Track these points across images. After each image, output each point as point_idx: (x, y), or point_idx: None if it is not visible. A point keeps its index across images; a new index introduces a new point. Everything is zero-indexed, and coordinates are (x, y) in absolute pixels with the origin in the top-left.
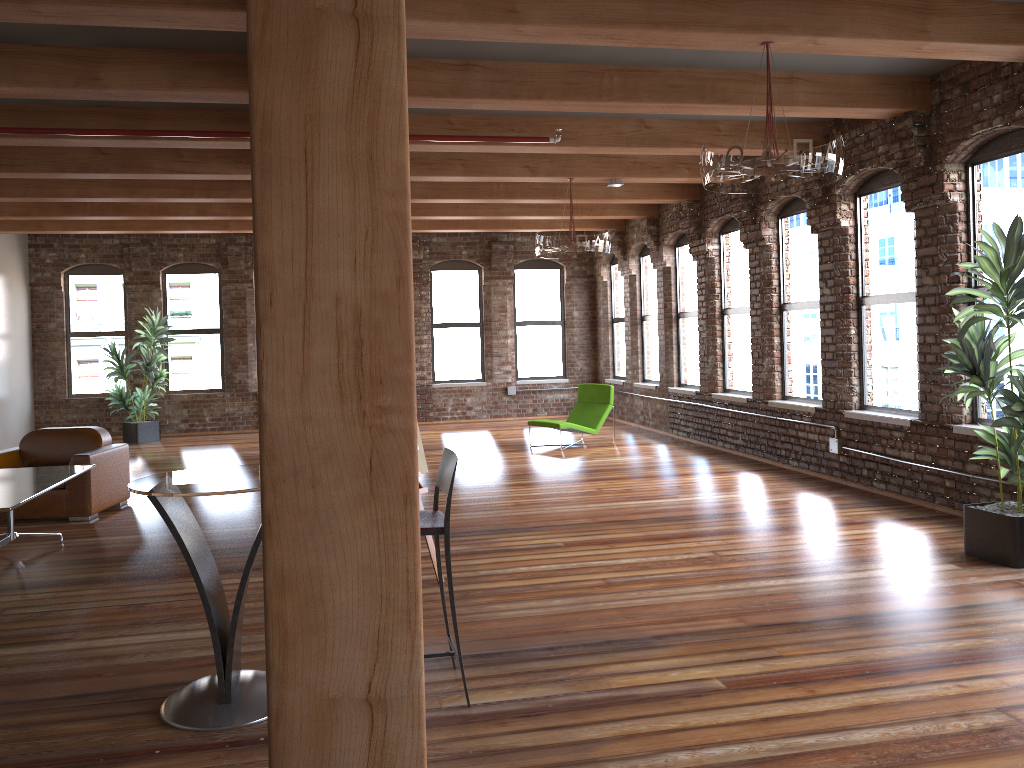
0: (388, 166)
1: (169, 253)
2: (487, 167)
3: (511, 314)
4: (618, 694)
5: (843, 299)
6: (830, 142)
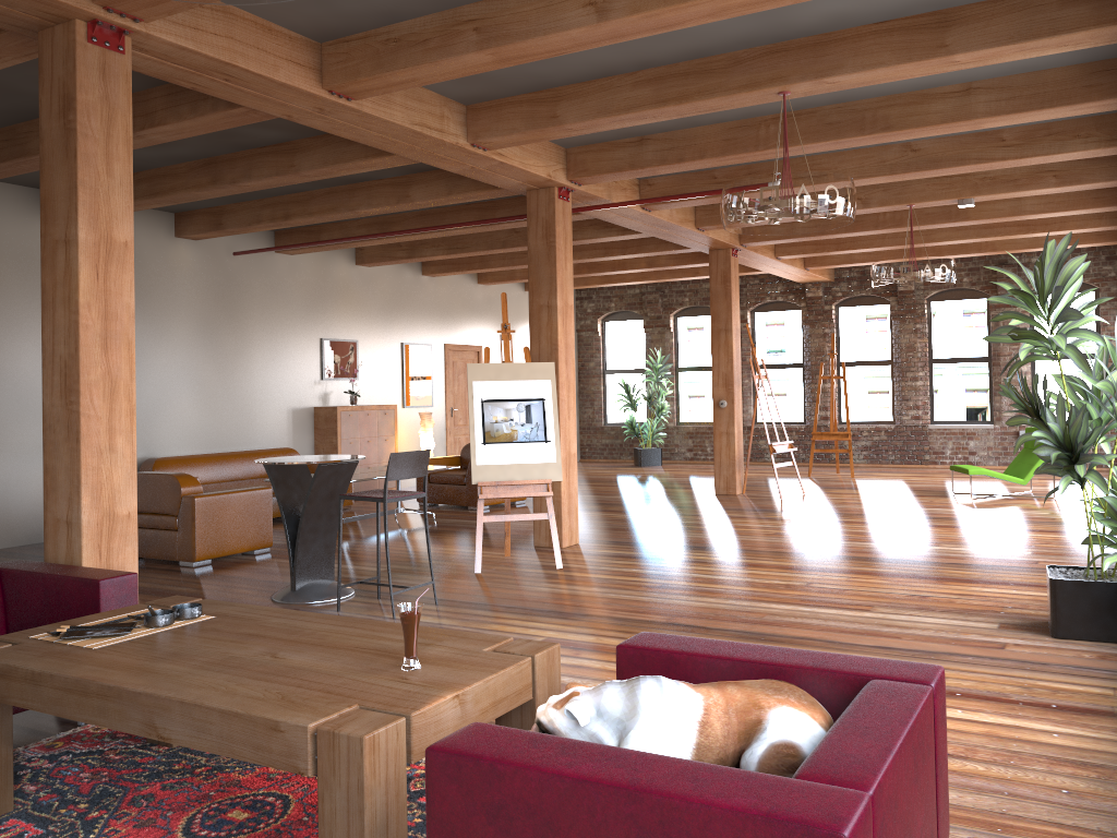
0: (74, 301)
1: (677, 298)
2: None
3: None
4: (474, 630)
5: None
6: (796, 185)
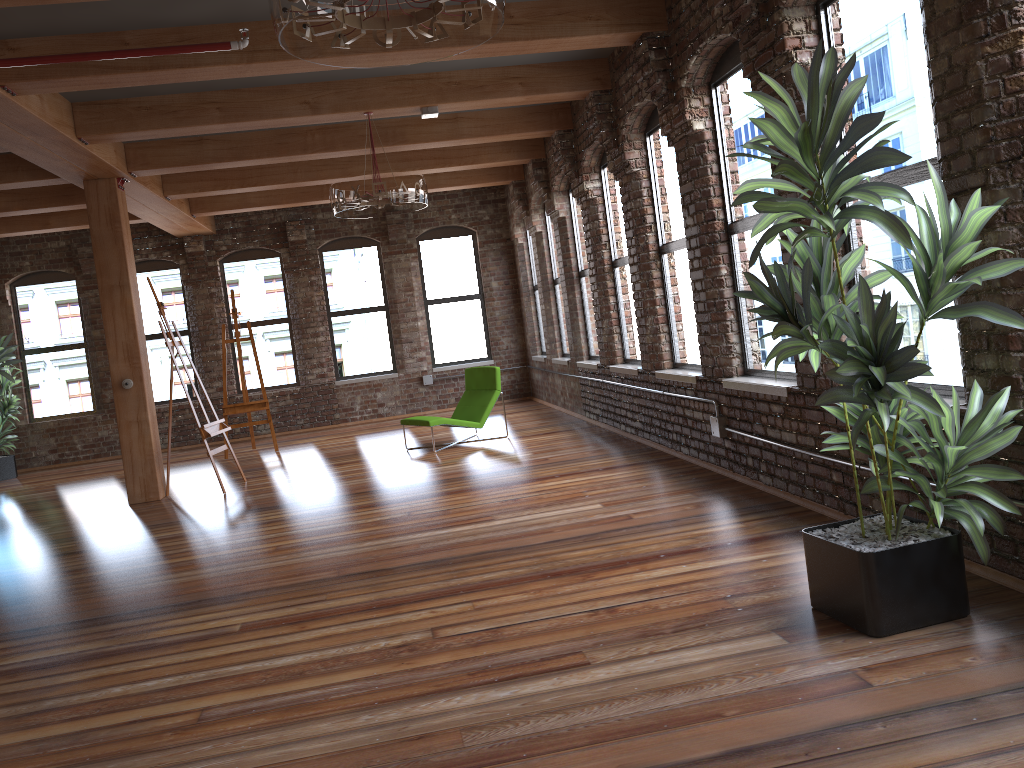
0: None
1: (13, 263)
2: (252, 108)
3: (419, 292)
4: None
5: (708, 229)
6: None
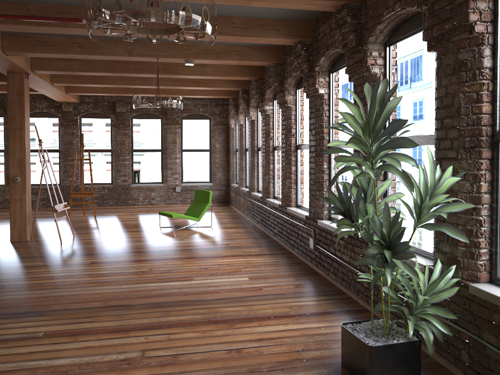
0: None
1: None
2: (97, 49)
3: (179, 145)
4: None
5: (320, 143)
6: None
